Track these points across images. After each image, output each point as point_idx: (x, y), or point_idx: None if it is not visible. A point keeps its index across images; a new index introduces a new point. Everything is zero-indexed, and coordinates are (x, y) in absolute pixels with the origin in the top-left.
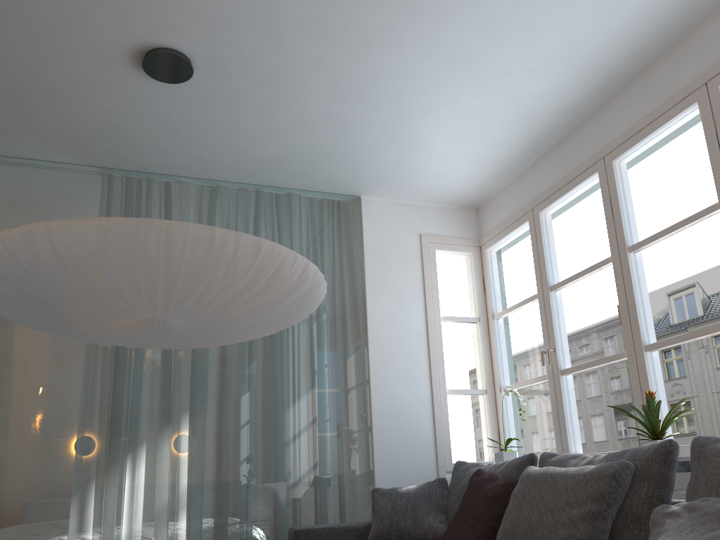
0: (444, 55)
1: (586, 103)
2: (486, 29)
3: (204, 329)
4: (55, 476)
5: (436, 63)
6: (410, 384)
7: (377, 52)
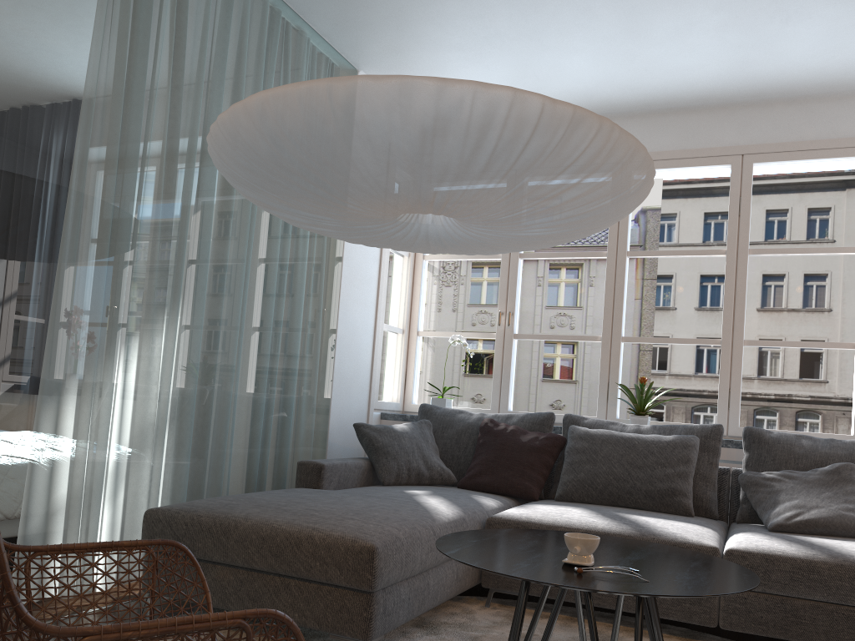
0: (628, 23)
1: (628, 107)
2: (678, 28)
3: (453, 242)
4: (47, 366)
5: (615, 24)
6: (363, 311)
7: None
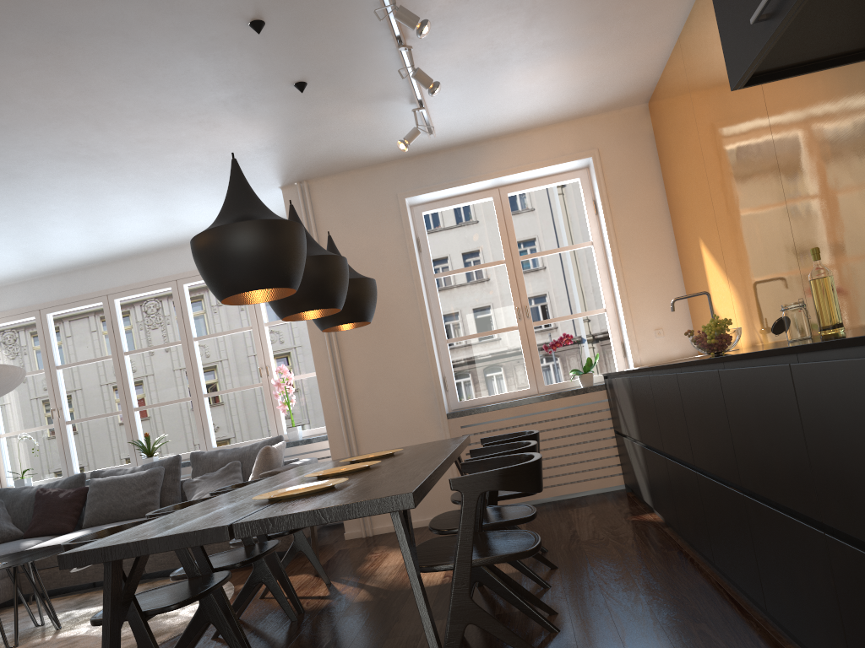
0: (49, 235)
1: (99, 260)
2: (82, 232)
3: None
4: None
5: (40, 237)
6: None
7: (14, 229)
